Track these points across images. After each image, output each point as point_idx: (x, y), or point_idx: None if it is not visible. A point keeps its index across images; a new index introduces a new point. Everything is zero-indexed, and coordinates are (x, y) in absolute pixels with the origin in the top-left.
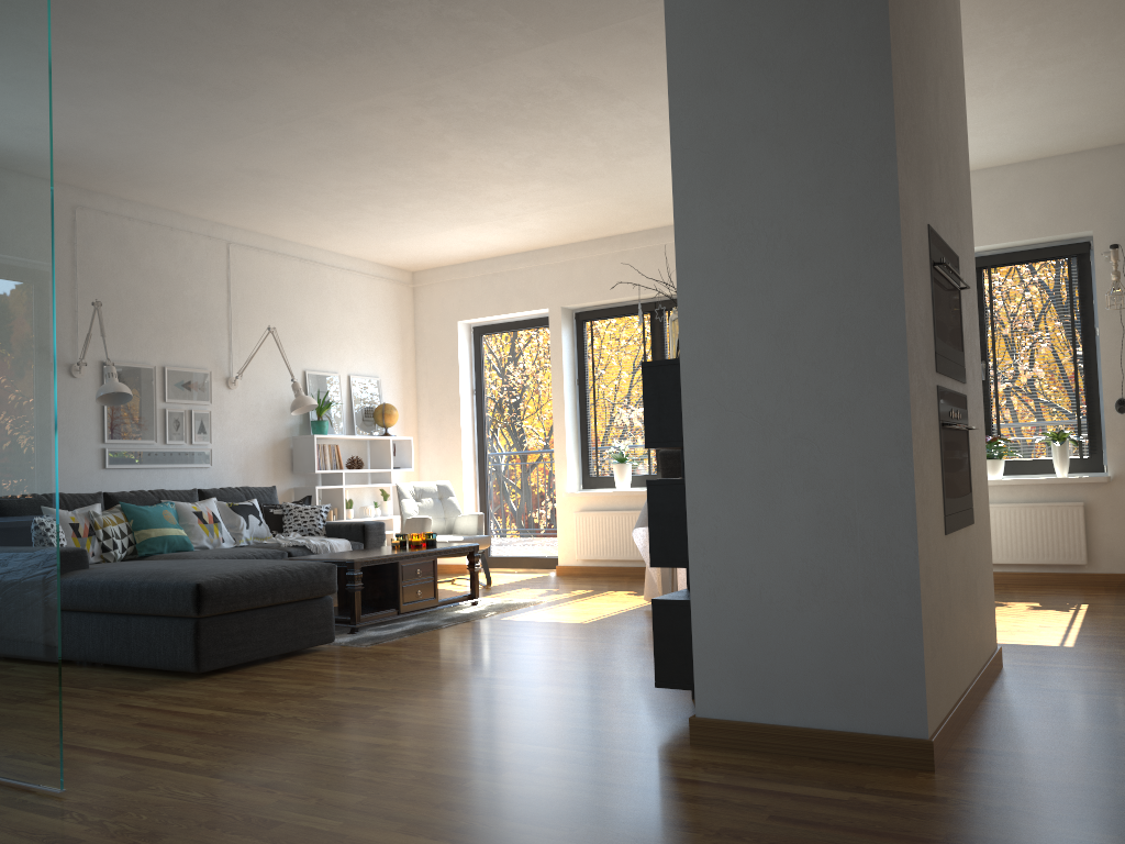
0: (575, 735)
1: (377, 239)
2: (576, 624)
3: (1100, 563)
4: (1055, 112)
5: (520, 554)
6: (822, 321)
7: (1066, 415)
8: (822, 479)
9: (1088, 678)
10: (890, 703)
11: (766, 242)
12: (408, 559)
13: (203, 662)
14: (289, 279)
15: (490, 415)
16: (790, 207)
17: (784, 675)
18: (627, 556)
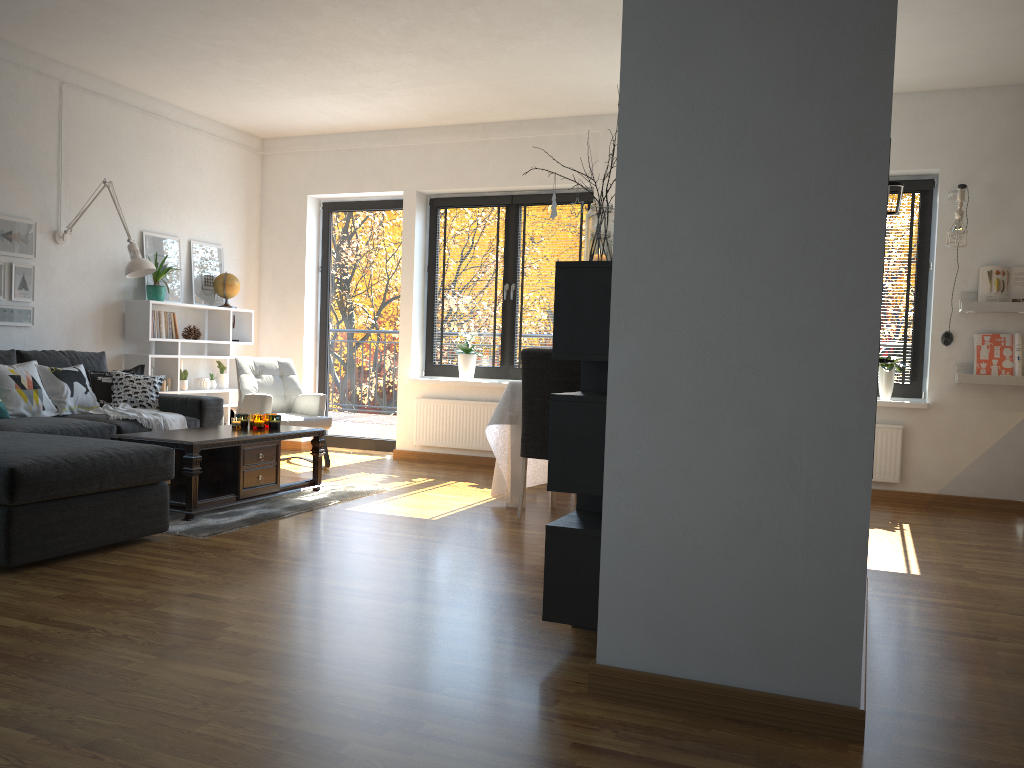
0: (456, 676)
1: (229, 98)
2: (425, 521)
3: (910, 482)
4: (932, 46)
5: (356, 435)
6: (786, 236)
7: (893, 343)
8: (767, 415)
9: (954, 616)
10: (820, 666)
11: (728, 137)
12: (250, 443)
13: (15, 555)
14: (129, 131)
15: (335, 294)
16: (761, 98)
17: (703, 626)
18: (466, 445)
